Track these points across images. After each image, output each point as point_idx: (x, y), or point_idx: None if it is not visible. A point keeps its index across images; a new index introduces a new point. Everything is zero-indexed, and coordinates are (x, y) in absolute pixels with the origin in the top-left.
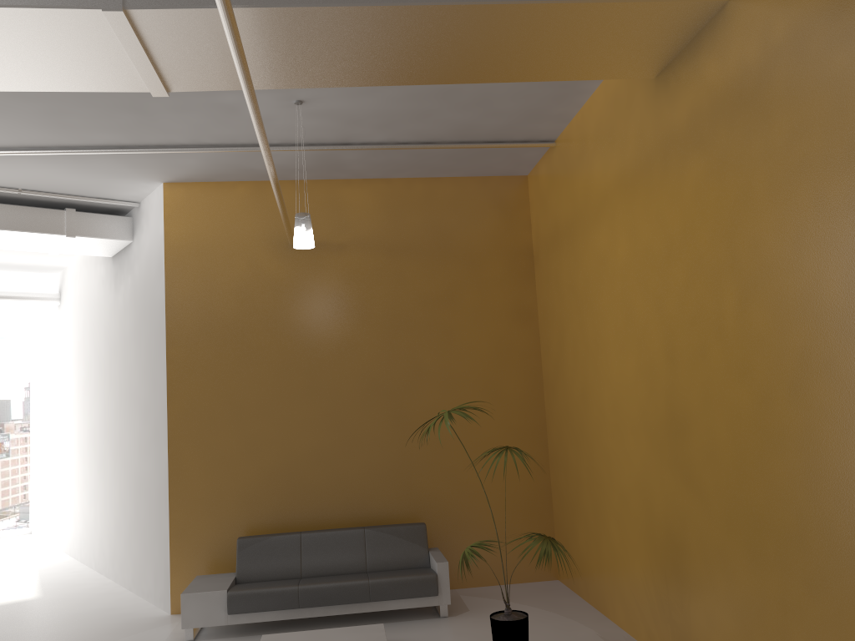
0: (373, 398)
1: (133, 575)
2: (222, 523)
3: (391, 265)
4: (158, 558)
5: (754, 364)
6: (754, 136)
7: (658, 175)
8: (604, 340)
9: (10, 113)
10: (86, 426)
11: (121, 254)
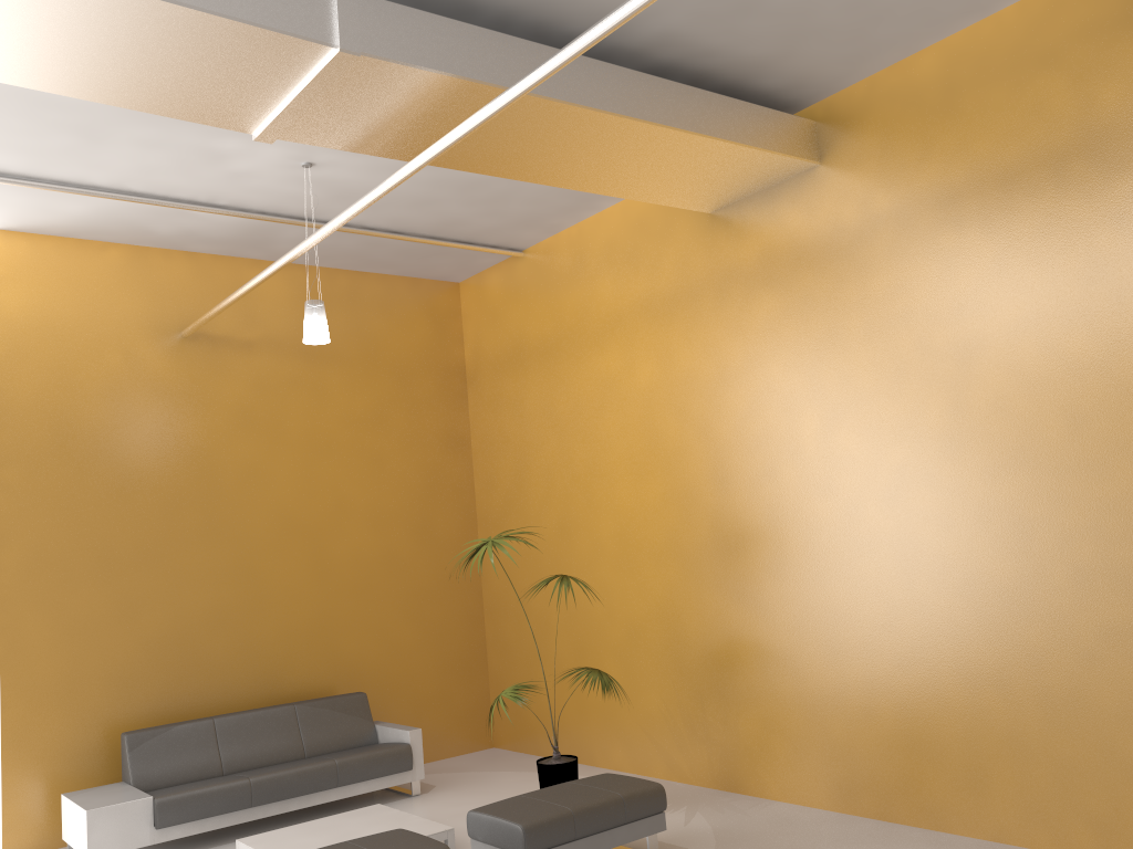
0: (289, 540)
1: None
2: (84, 719)
3: (310, 374)
4: None
5: (840, 480)
6: (848, 285)
7: (710, 305)
8: (606, 467)
9: None
10: None
11: None
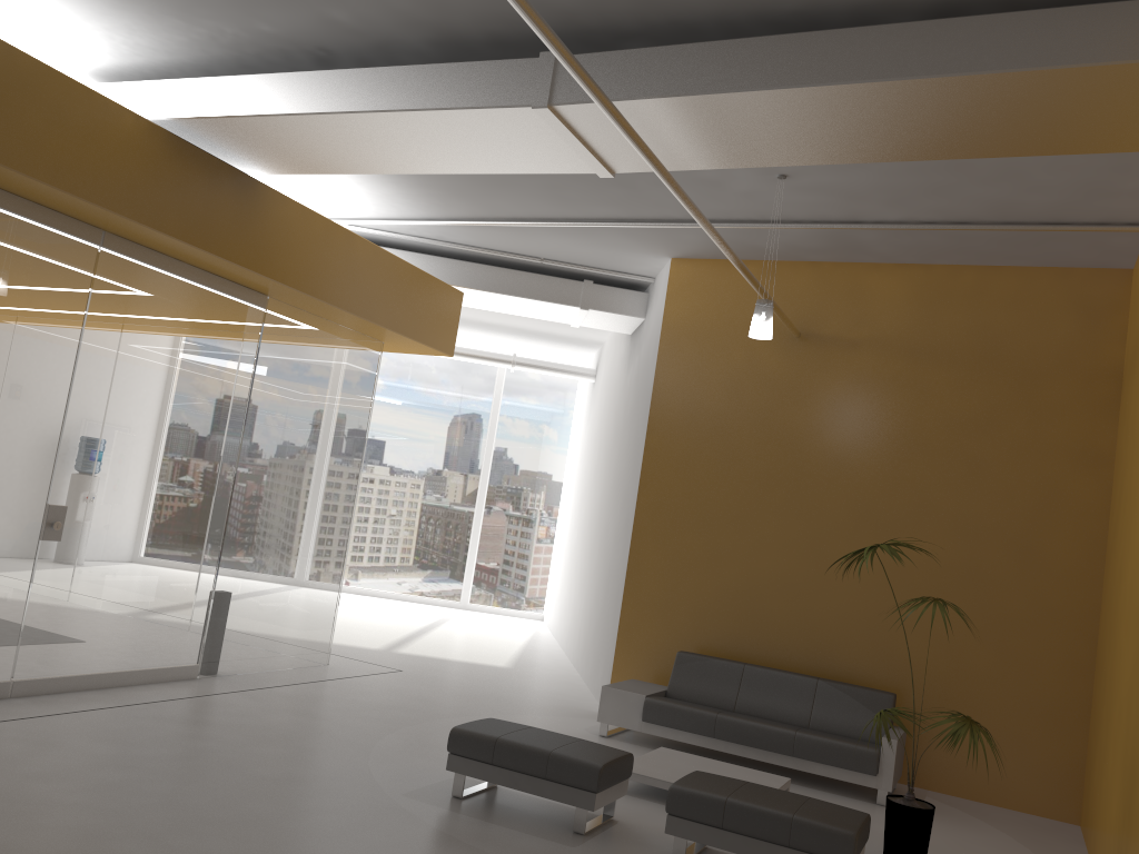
0: (863, 531)
1: (591, 670)
2: (670, 633)
3: (913, 372)
4: (607, 655)
5: None
6: None
7: None
8: (1137, 498)
9: (517, 188)
10: (589, 512)
11: (636, 332)
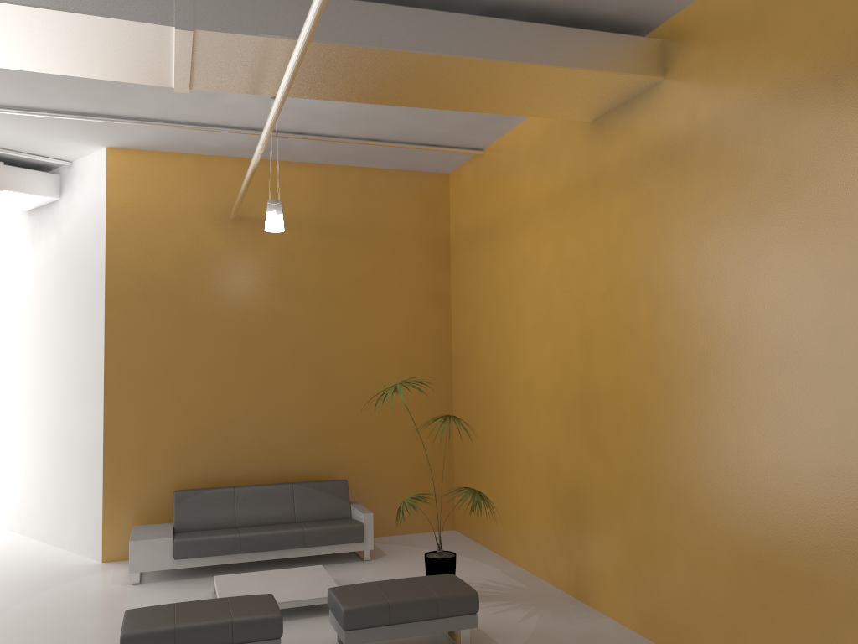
0: (302, 366)
1: (49, 527)
2: (155, 478)
3: (324, 245)
4: (86, 510)
5: (660, 360)
6: (676, 189)
7: (587, 201)
8: (521, 328)
9: None
10: None
11: (42, 210)
